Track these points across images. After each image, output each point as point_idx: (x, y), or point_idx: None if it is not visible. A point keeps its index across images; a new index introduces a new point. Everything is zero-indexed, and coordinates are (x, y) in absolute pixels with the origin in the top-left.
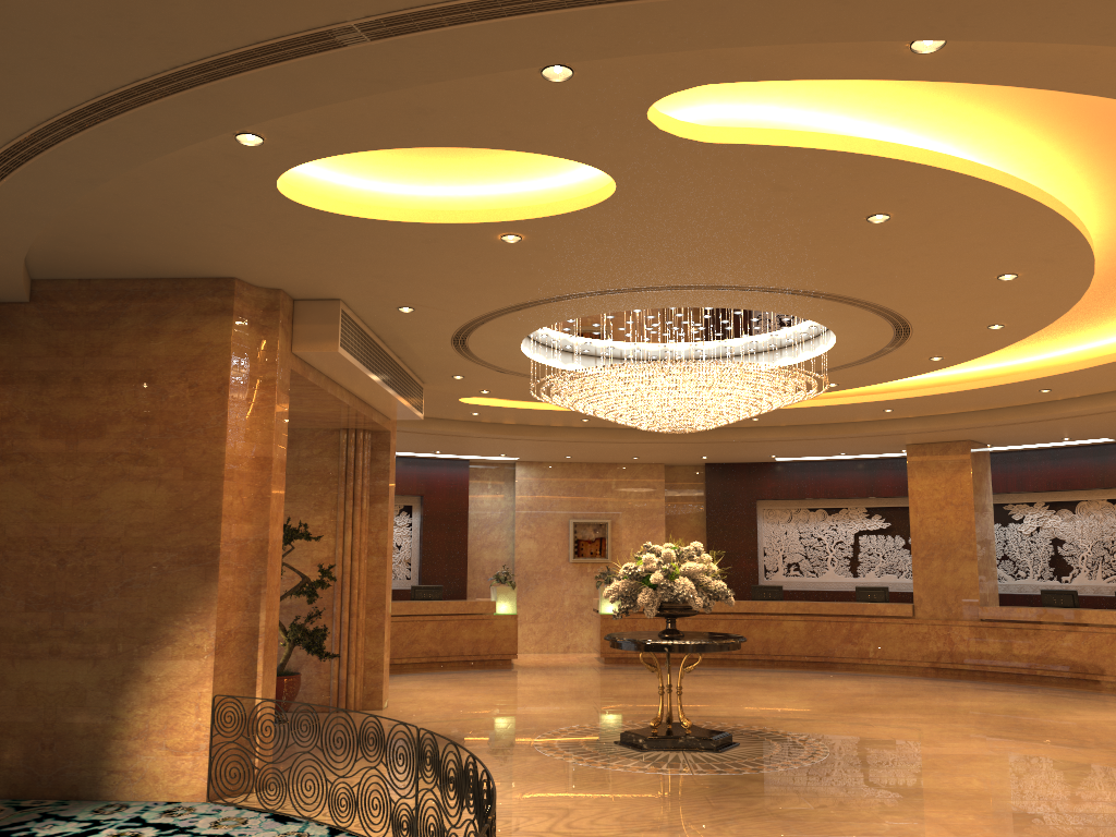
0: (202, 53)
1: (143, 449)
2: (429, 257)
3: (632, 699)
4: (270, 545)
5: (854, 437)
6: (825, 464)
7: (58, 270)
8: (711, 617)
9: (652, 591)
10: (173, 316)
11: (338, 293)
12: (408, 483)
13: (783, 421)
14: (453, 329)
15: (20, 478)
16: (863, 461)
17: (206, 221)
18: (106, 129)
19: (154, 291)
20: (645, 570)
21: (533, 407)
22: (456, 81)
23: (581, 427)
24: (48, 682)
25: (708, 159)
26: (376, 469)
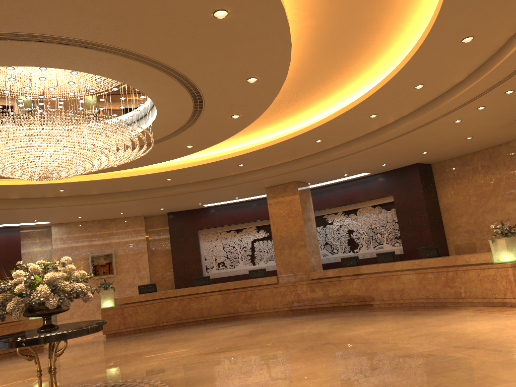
0: None
1: None
2: None
3: (83, 367)
4: None
5: (233, 185)
6: (232, 205)
7: None
8: (168, 300)
9: (20, 299)
10: None
11: None
12: None
13: (187, 179)
14: None
15: None
16: (251, 201)
17: None
18: None
19: None
20: (15, 283)
21: (13, 183)
22: None
23: (67, 196)
24: None
25: None
26: None
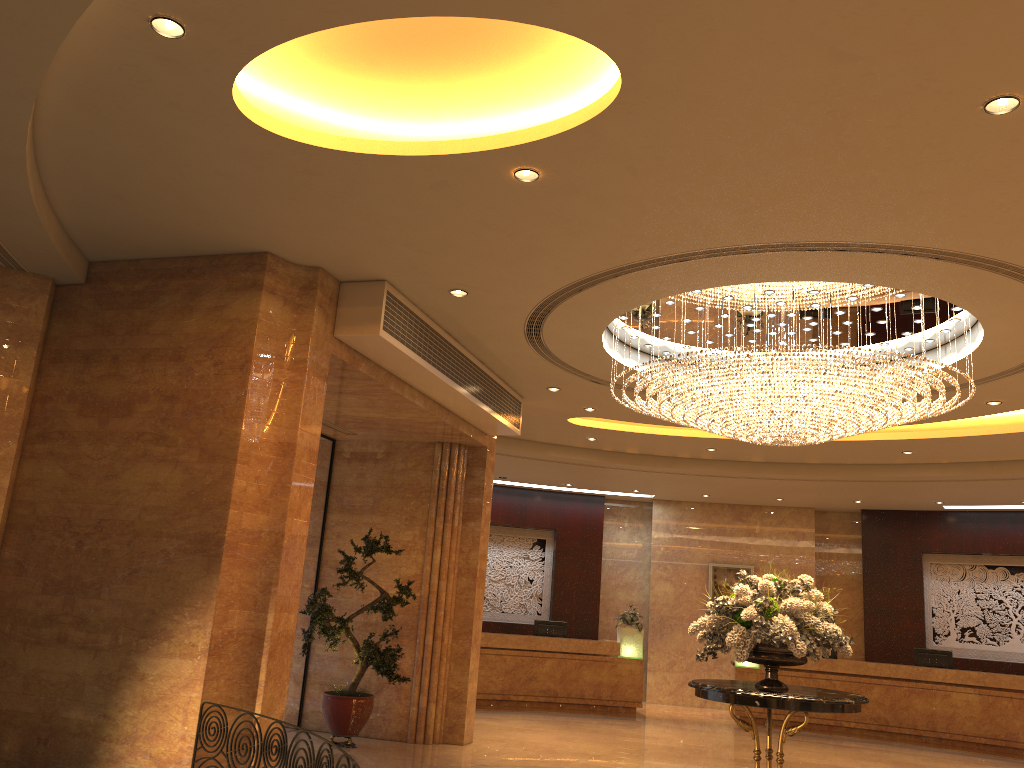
0: None
1: (165, 429)
2: (449, 212)
3: (749, 764)
4: (286, 539)
5: None
6: (1005, 515)
7: (105, 248)
8: (863, 680)
9: (744, 629)
10: (207, 293)
11: (379, 271)
12: (541, 516)
13: (942, 456)
14: (521, 321)
15: (54, 457)
16: None
17: (197, 169)
18: None
19: (193, 269)
20: (737, 604)
21: (650, 431)
22: None
23: (710, 459)
24: (52, 671)
25: (727, 6)
26: (471, 485)
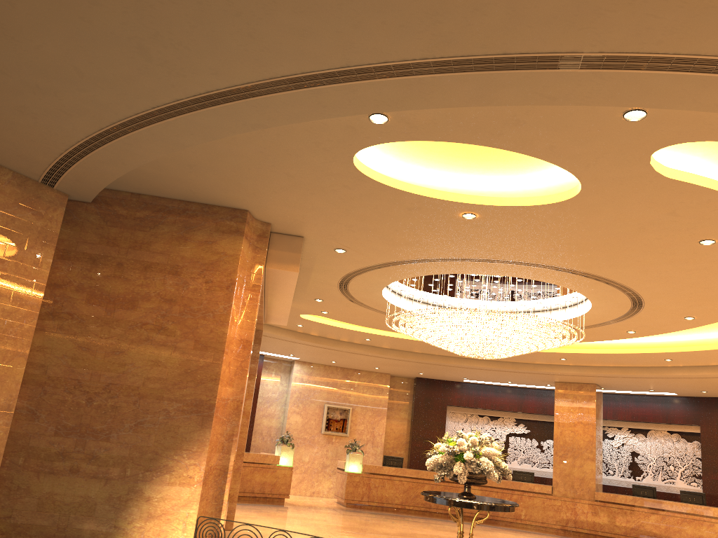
0: (456, 53)
1: (165, 322)
2: (399, 219)
3: (396, 536)
4: (242, 405)
5: (530, 373)
6: (493, 387)
7: (122, 184)
8: (420, 481)
9: (462, 464)
10: (199, 230)
11: (306, 232)
12: None
13: None
14: (355, 268)
15: (64, 332)
16: (517, 388)
17: (275, 168)
18: (316, 91)
19: (187, 210)
20: (459, 449)
21: (342, 326)
22: (563, 107)
23: (359, 344)
24: (65, 494)
25: (654, 188)
26: None
